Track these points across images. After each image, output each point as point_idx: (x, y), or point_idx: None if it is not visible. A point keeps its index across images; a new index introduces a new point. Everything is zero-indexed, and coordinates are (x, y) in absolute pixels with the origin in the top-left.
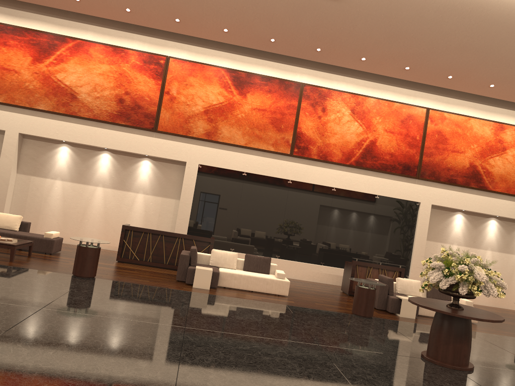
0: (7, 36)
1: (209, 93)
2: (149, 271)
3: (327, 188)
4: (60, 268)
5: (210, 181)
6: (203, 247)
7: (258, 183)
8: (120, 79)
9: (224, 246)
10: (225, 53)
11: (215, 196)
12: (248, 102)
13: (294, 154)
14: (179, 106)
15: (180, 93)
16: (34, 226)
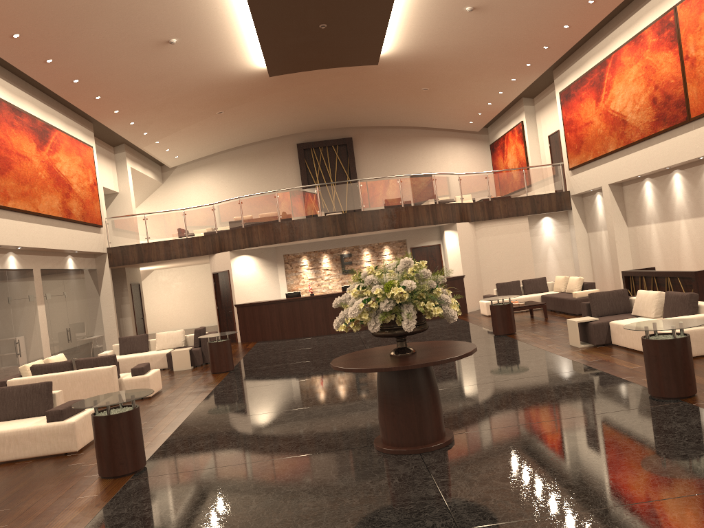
0: (580, 91)
1: None
2: None
3: None
4: (516, 328)
5: None
6: (692, 287)
7: None
8: (647, 74)
9: None
10: None
11: None
12: None
13: None
14: (701, 67)
15: (698, 48)
16: None
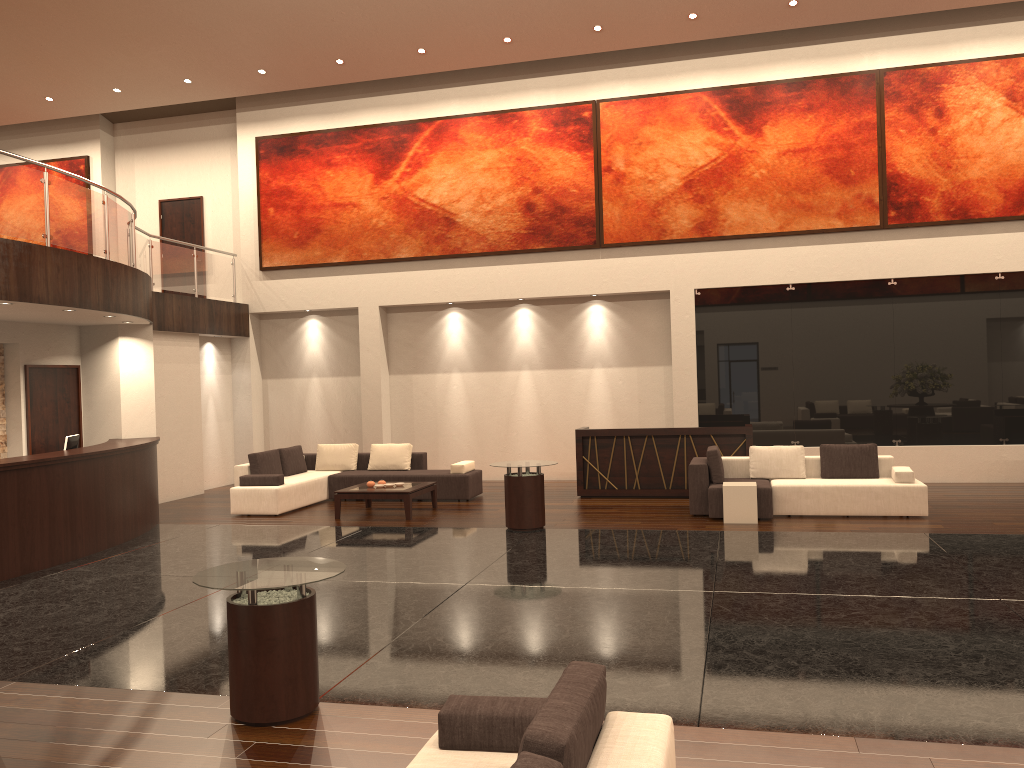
0: (330, 150)
1: (687, 148)
2: (639, 505)
3: (982, 278)
4: (485, 520)
5: (723, 317)
6: (733, 446)
7: (823, 299)
8: (520, 169)
9: (777, 439)
10: (702, 59)
11: (739, 344)
12: (768, 143)
13: (890, 223)
14: (634, 188)
15: (632, 164)
16: (433, 460)
